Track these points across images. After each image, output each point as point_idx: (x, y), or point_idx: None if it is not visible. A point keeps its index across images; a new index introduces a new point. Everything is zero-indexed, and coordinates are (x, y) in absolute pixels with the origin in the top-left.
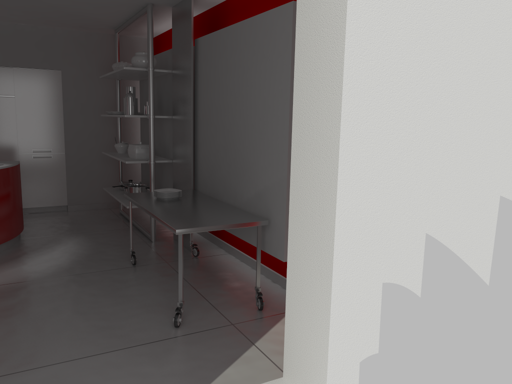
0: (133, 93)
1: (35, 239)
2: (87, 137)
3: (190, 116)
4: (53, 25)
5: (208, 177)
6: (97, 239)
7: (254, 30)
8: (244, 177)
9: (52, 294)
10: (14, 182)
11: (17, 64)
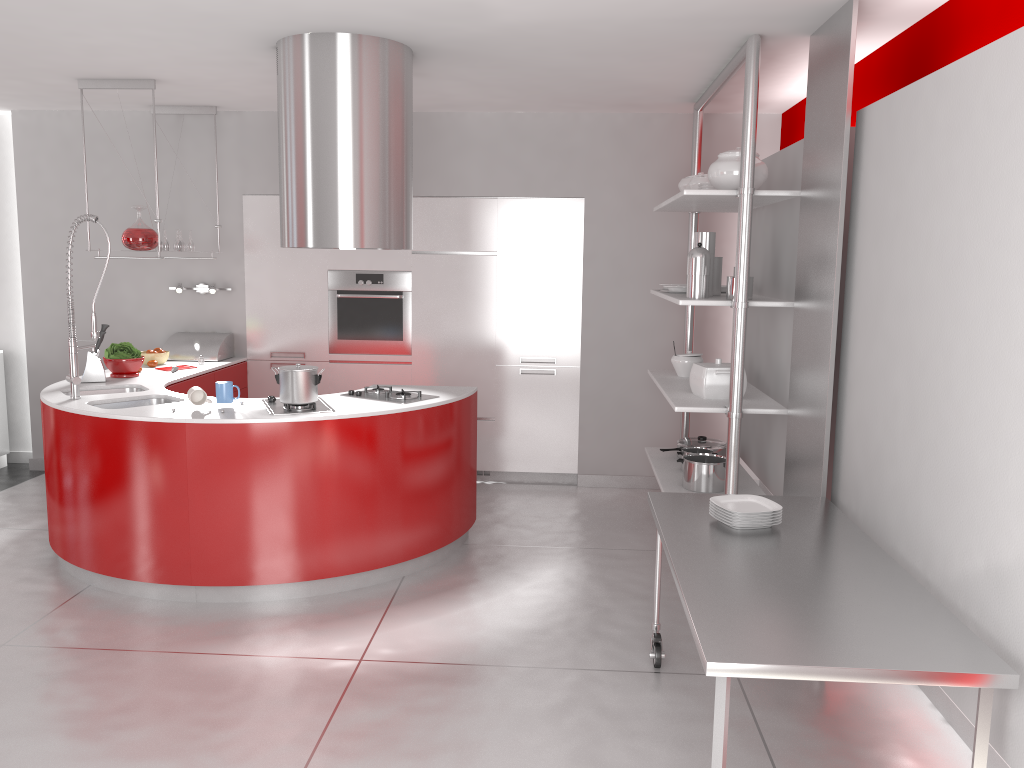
0: (709, 247)
1: (490, 549)
2: (625, 334)
3: (830, 310)
4: (572, 107)
5: (864, 475)
6: (606, 571)
7: (1016, 71)
8: (958, 509)
9: (456, 714)
10: (457, 433)
11: (505, 191)
